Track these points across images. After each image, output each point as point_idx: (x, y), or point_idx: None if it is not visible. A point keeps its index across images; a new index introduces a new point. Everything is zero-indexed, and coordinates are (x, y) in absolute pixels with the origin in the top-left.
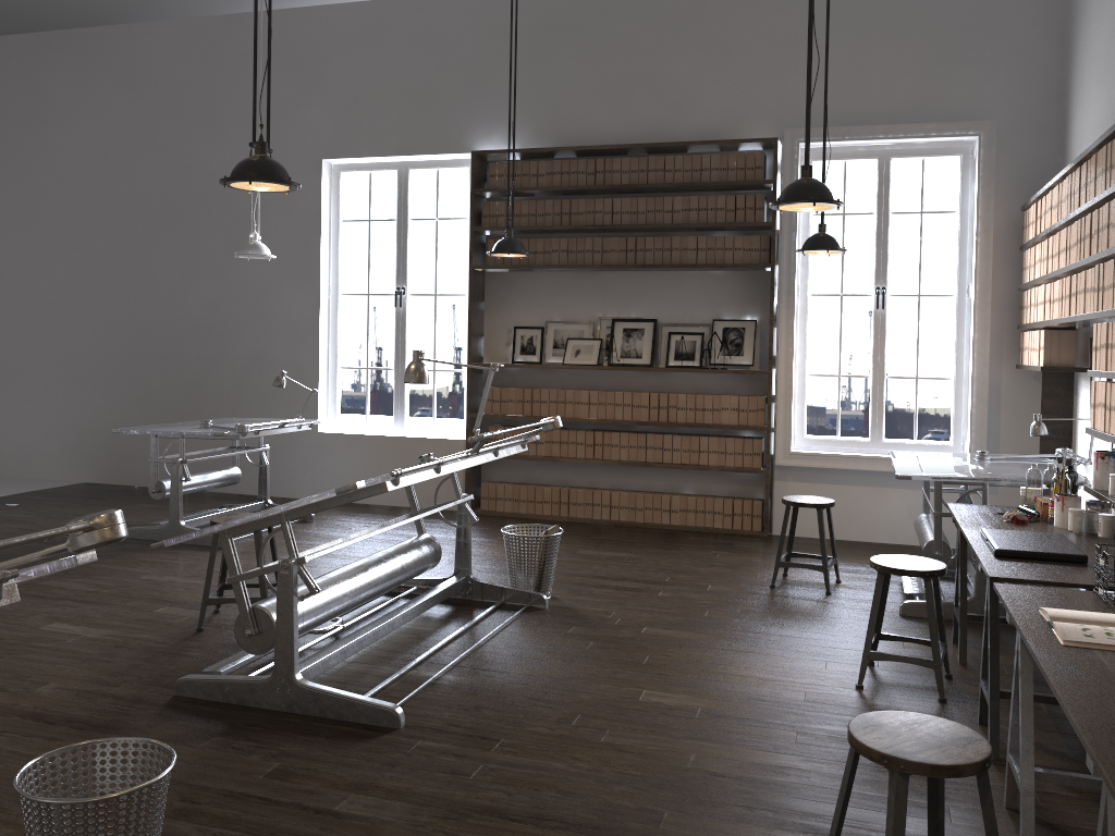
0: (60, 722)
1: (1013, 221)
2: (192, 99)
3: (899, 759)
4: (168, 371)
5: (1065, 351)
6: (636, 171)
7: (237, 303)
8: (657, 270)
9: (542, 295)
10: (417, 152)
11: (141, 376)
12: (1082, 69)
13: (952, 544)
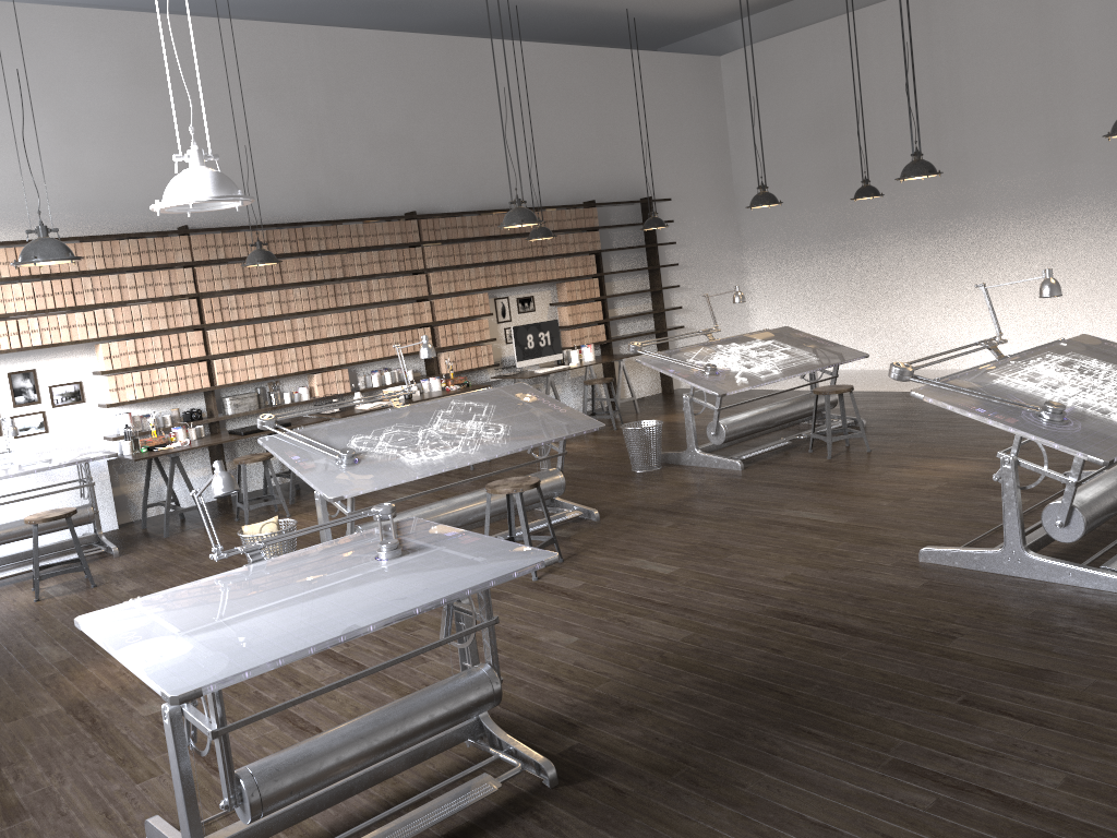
0: (659, 510)
1: None
2: None
3: None
4: None
5: None
6: None
7: None
8: None
9: None
10: None
11: None
12: None
13: None
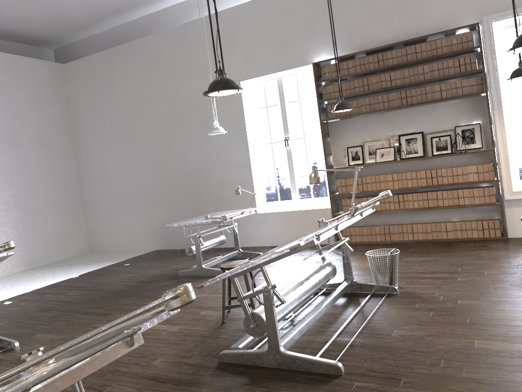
0: (167, 381)
1: None
2: (176, 65)
3: None
4: (184, 194)
5: None
6: (400, 56)
7: (211, 157)
8: (419, 106)
9: (359, 129)
10: (285, 69)
11: (172, 197)
12: None
13: None
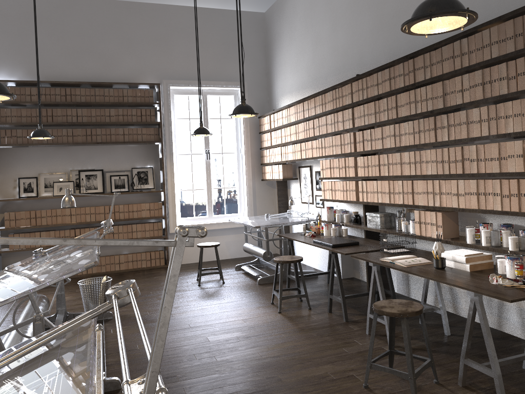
0: None
1: (254, 122)
2: None
3: (406, 312)
4: None
5: (289, 172)
6: (89, 95)
7: None
8: (102, 145)
9: (35, 160)
10: None
11: None
12: (280, 65)
13: (243, 255)
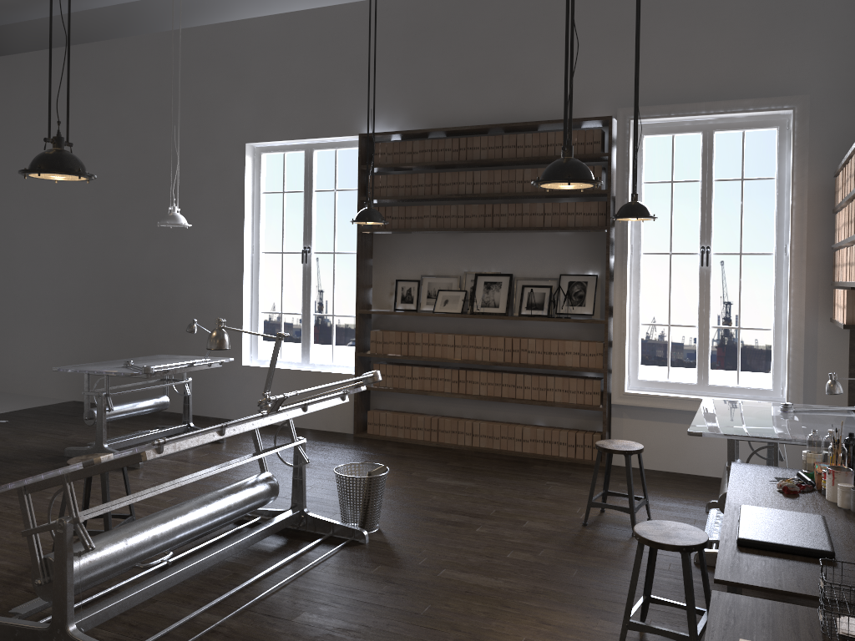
0: None
1: (827, 186)
2: (150, 98)
3: None
4: (132, 314)
5: None
6: (492, 147)
7: (183, 259)
8: (512, 232)
9: (419, 253)
10: (318, 136)
11: (113, 317)
12: None
13: None
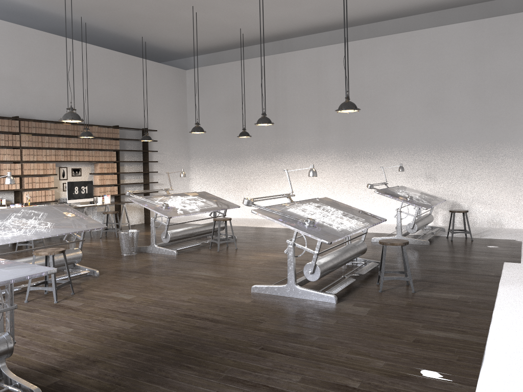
0: (131, 271)
1: None
2: None
3: None
4: None
5: None
6: None
7: None
8: None
9: None
10: None
11: None
12: None
13: None
